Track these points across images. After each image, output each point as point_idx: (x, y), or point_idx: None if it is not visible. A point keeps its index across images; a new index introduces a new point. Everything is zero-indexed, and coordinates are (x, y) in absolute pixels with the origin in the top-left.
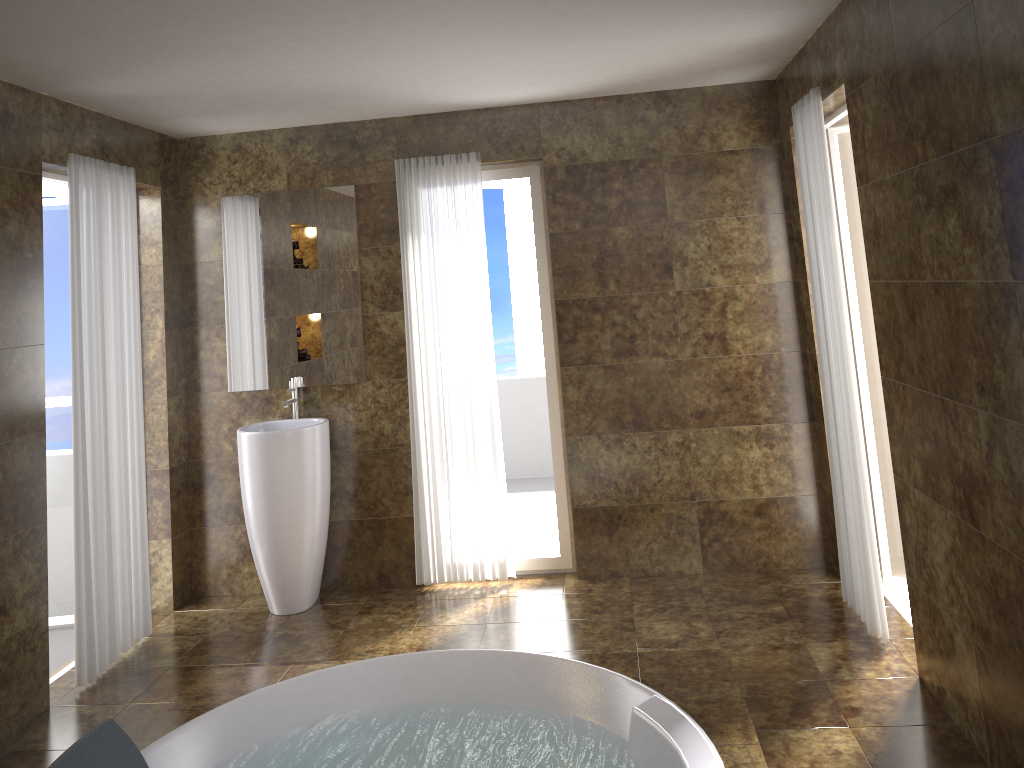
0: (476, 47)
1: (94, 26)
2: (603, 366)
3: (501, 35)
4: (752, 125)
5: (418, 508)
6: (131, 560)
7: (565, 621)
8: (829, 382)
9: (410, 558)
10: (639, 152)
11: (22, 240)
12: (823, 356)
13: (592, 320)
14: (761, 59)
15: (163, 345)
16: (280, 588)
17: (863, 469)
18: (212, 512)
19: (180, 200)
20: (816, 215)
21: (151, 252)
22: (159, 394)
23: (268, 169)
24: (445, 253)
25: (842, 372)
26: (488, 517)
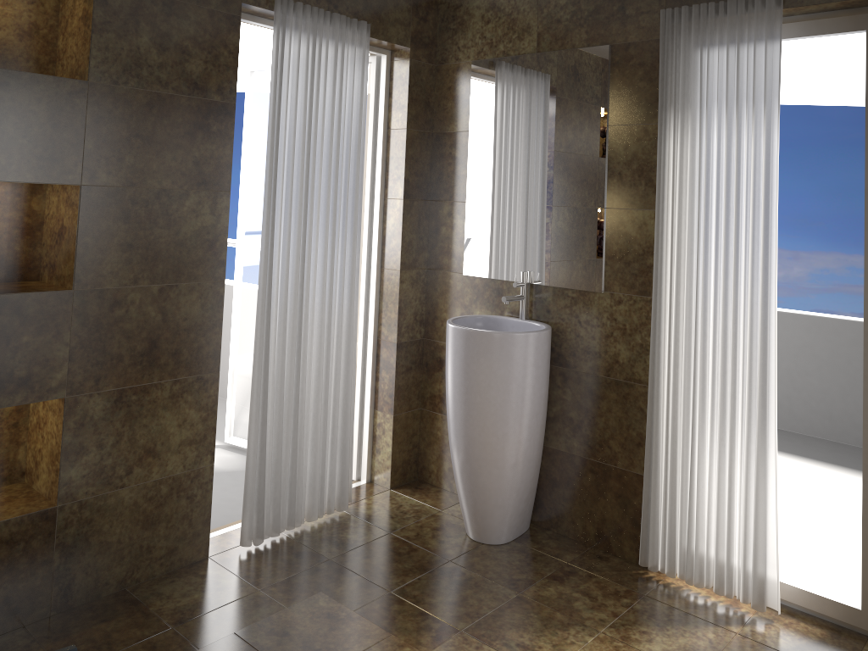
0: None
1: None
2: None
3: None
4: None
5: (649, 468)
6: (330, 429)
7: None
8: None
9: (637, 527)
10: None
11: (207, 81)
12: None
13: None
14: None
15: (400, 214)
16: (471, 510)
17: None
18: (440, 398)
19: (437, 65)
20: None
21: (398, 116)
22: (394, 264)
23: (519, 29)
24: (717, 137)
25: None
26: (744, 514)
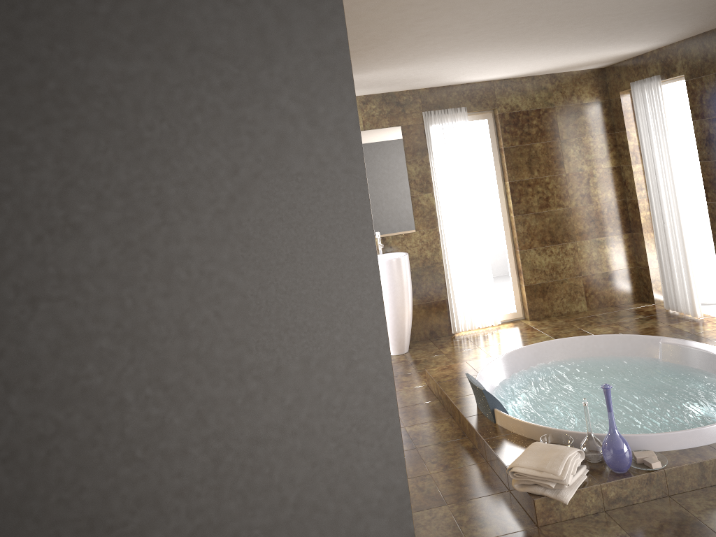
0: (525, 58)
1: (407, 54)
2: (534, 214)
3: (545, 53)
4: (595, 90)
5: (450, 294)
6: None
7: (550, 334)
8: (659, 210)
9: (446, 321)
10: (544, 105)
11: None
12: (654, 199)
13: (527, 191)
14: (615, 59)
15: None
16: (398, 340)
17: (688, 245)
18: None
19: None
20: (651, 133)
21: None
22: None
23: None
24: (453, 160)
25: (675, 204)
26: (486, 295)
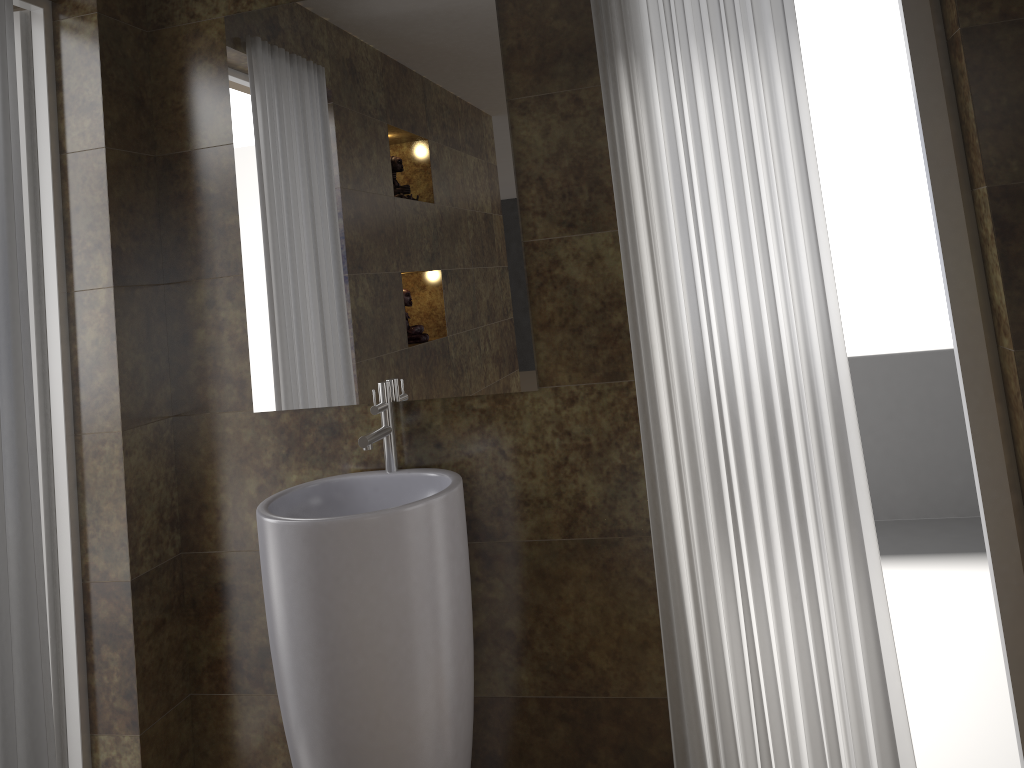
0: None
1: None
2: None
3: None
4: None
5: (678, 685)
6: None
7: None
8: None
9: None
10: None
11: None
12: None
13: None
14: None
15: (110, 318)
16: None
17: None
18: (232, 663)
19: (150, 31)
20: None
21: (82, 126)
22: (106, 421)
23: None
24: (706, 93)
25: None
26: (855, 716)
